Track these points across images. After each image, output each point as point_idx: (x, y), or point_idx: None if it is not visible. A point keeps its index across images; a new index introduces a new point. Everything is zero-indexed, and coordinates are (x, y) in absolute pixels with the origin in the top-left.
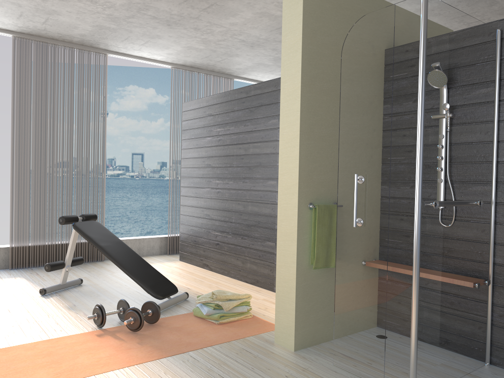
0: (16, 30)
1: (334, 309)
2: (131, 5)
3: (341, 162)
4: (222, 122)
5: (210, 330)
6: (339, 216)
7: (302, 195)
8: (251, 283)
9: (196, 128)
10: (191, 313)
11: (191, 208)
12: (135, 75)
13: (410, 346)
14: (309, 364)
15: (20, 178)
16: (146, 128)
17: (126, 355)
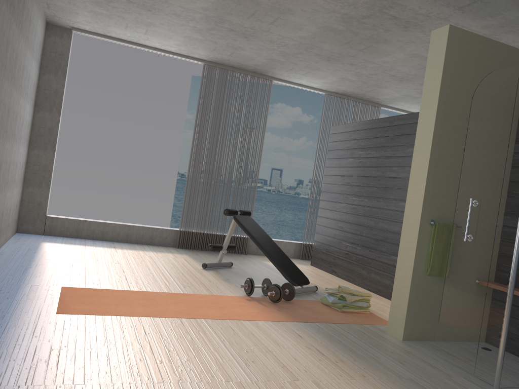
0: (207, 59)
1: (440, 308)
2: (301, 45)
3: (461, 187)
4: (364, 146)
5: (333, 314)
6: (454, 232)
7: (425, 212)
8: (373, 292)
9: (340, 149)
10: (318, 301)
11: (326, 219)
12: (284, 93)
13: (499, 342)
14: (413, 350)
15: (193, 176)
16: (288, 145)
17: (268, 314)
